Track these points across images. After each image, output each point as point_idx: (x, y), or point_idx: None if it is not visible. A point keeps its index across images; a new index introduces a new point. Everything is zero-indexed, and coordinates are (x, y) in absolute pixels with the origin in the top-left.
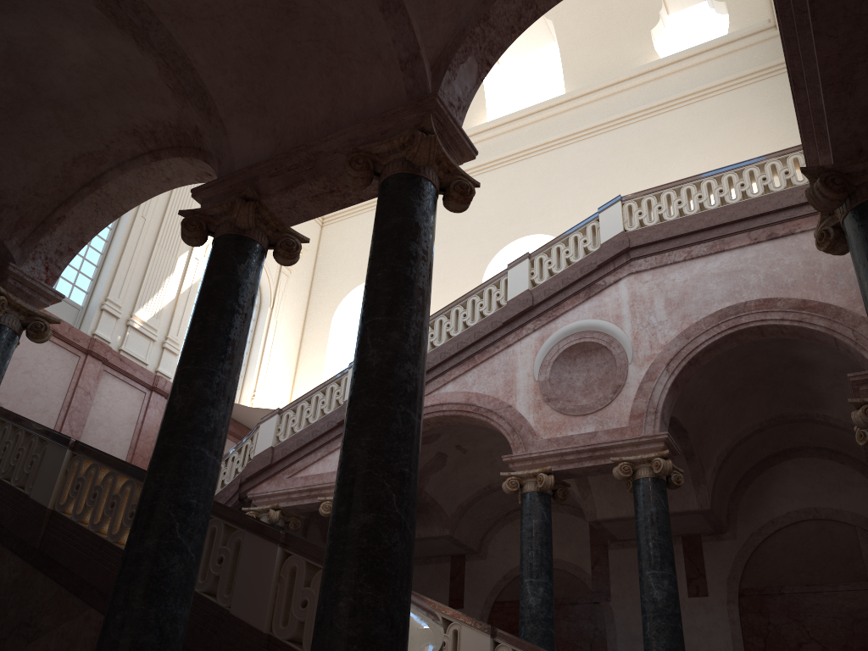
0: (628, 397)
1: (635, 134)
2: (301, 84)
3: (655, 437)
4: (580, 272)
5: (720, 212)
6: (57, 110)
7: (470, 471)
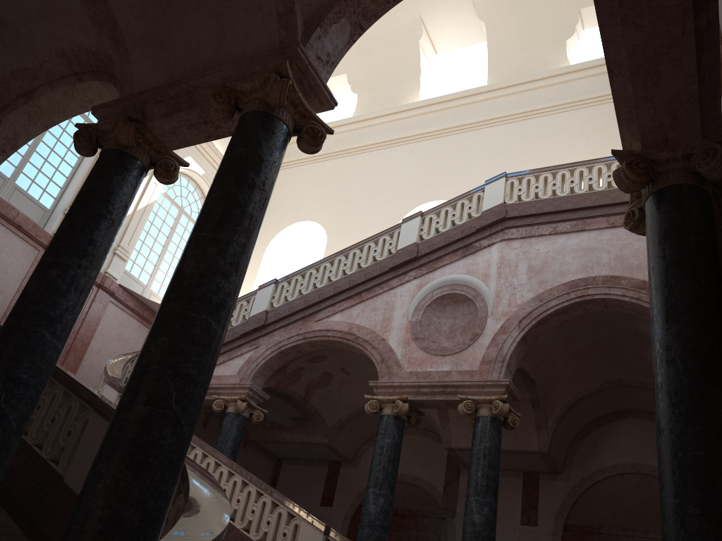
0: (482, 345)
1: (539, 126)
2: (194, 25)
3: (498, 383)
4: (461, 233)
5: (587, 197)
6: None
7: (352, 391)
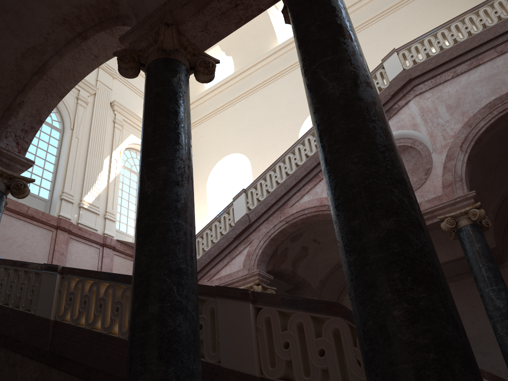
0: (437, 175)
1: (377, 29)
2: None
3: (466, 196)
4: None
5: (470, 40)
6: (2, 15)
7: (324, 256)
